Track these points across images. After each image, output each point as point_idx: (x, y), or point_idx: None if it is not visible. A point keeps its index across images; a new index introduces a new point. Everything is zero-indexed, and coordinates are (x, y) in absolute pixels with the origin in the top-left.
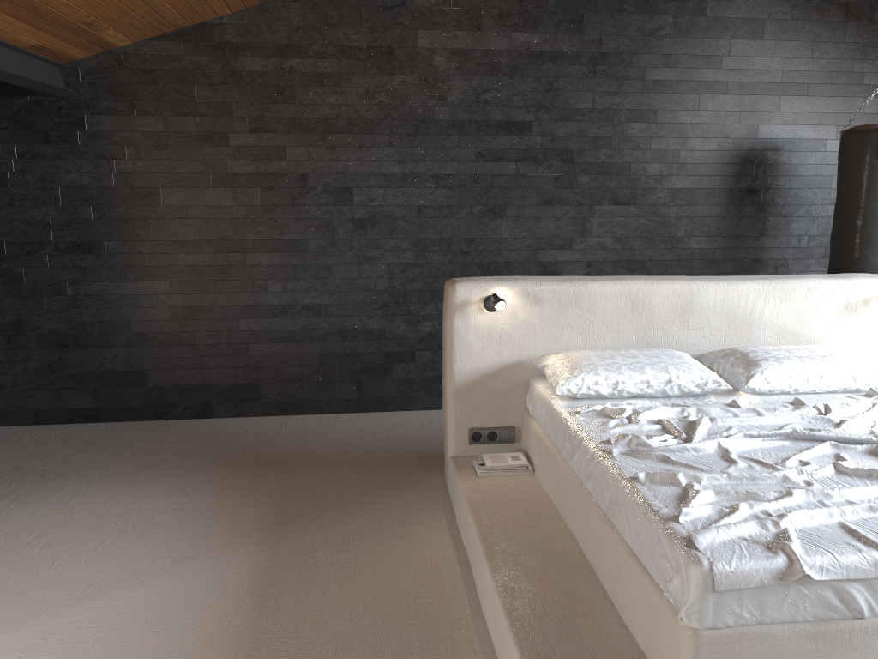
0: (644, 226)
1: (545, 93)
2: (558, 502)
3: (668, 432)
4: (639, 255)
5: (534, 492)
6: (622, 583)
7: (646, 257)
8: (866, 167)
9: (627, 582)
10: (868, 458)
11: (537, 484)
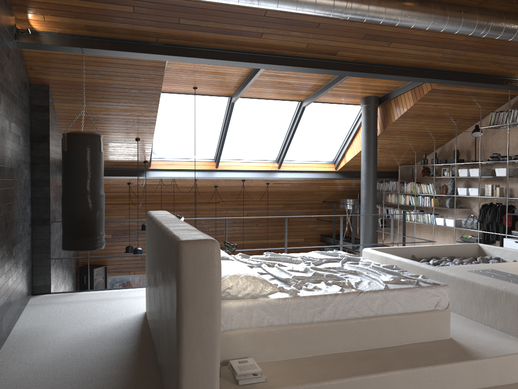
0: None
1: None
2: (303, 352)
3: (314, 283)
4: None
5: (281, 363)
6: (404, 329)
7: None
8: (97, 156)
9: (408, 326)
10: (320, 266)
11: (269, 362)
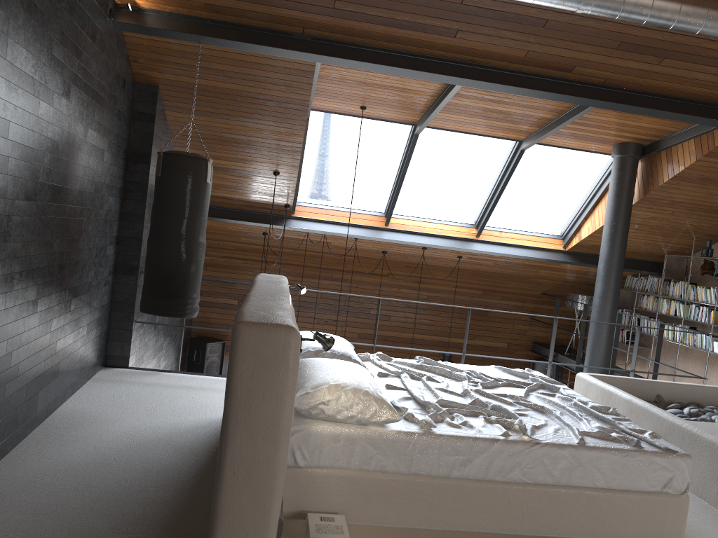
0: (38, 228)
1: (0, 32)
2: (427, 521)
3: (468, 415)
4: (32, 263)
5: (389, 532)
6: (603, 515)
7: (36, 265)
8: (199, 188)
9: (611, 510)
10: (492, 390)
11: (371, 527)
